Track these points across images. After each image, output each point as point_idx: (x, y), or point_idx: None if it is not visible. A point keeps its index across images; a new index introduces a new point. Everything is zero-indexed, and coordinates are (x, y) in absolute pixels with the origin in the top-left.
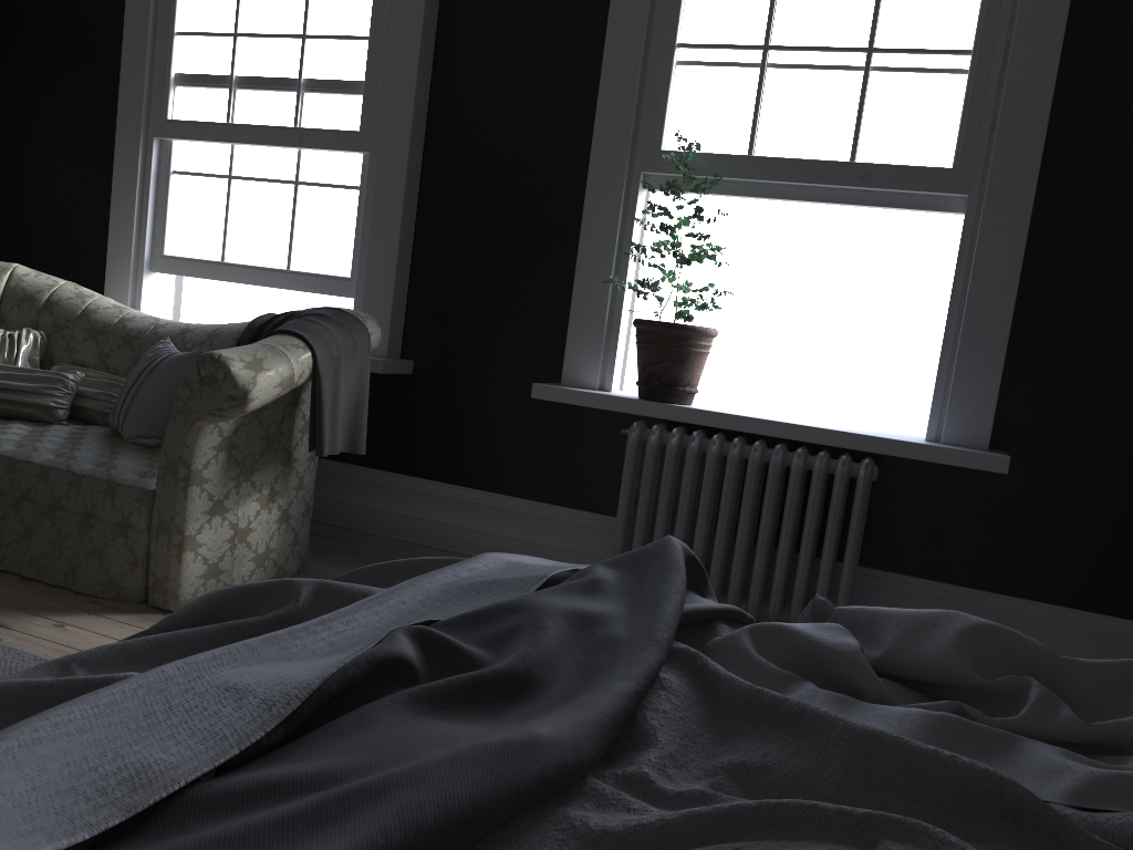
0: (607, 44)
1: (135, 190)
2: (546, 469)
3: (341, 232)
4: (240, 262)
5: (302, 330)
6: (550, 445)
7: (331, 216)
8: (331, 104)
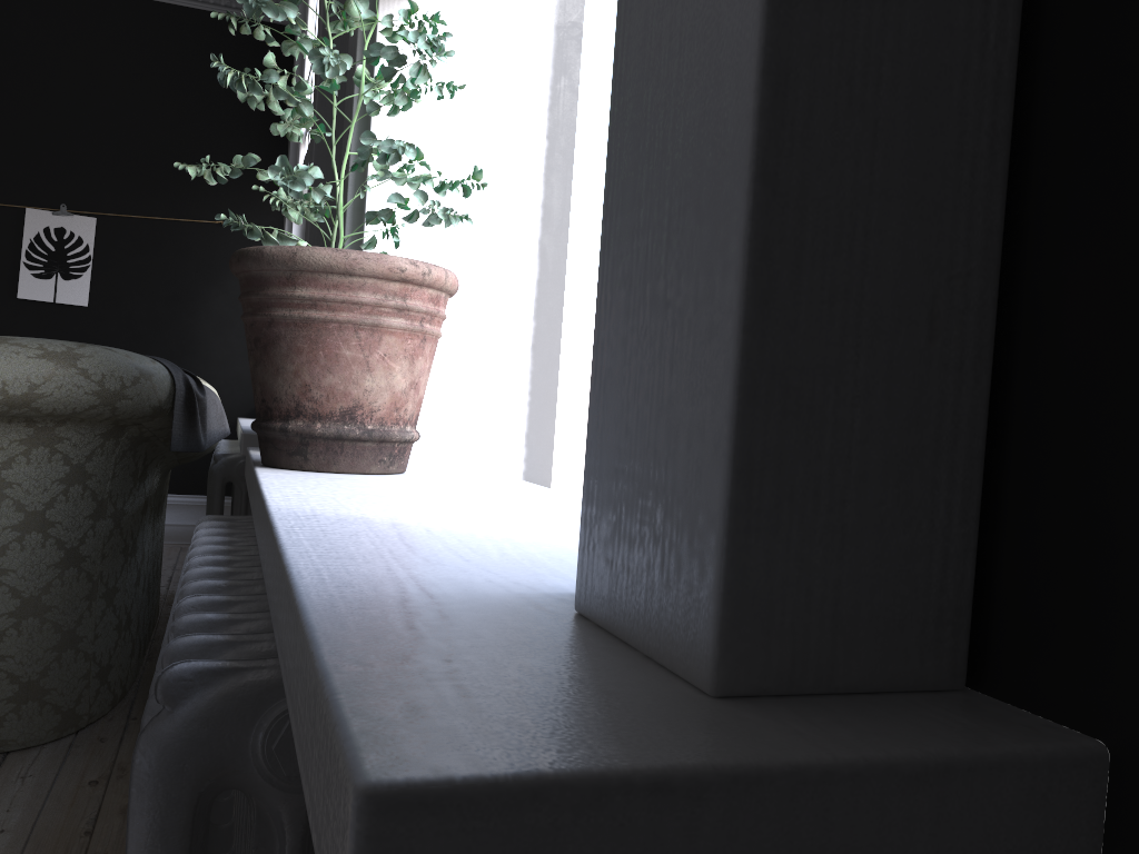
0: None
1: None
2: None
3: None
4: None
5: None
6: None
7: None
8: None
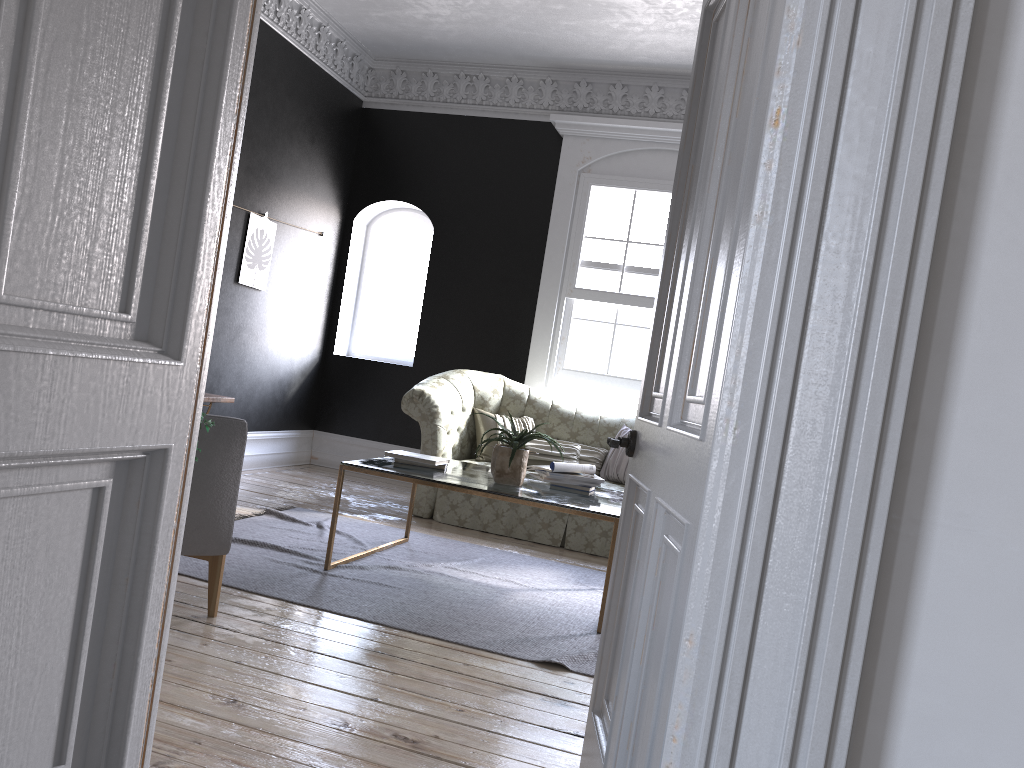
0: None
1: (551, 328)
2: None
3: None
4: (620, 375)
5: None
6: None
7: None
8: None
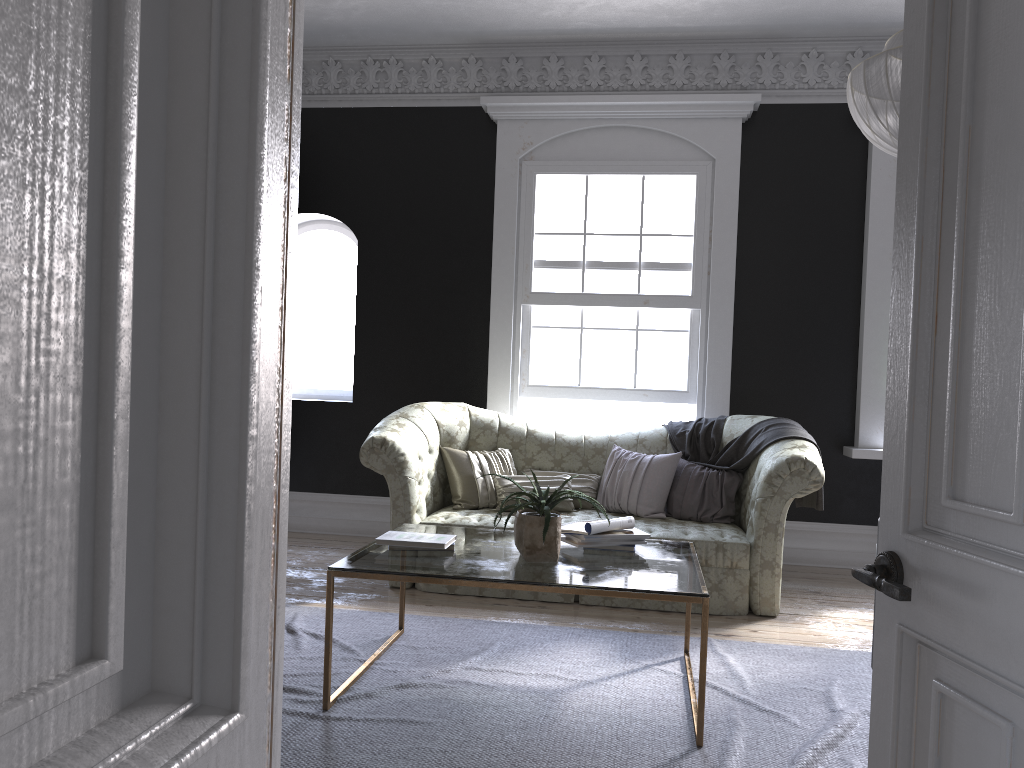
0: (870, 239)
1: (510, 342)
2: (841, 502)
3: (675, 361)
4: (593, 385)
5: (801, 435)
6: (842, 486)
7: (666, 350)
8: (665, 278)
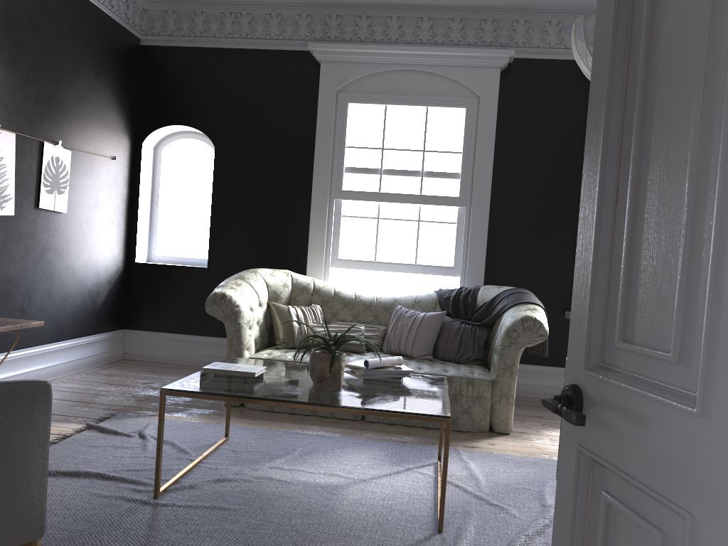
0: None
1: (325, 226)
2: (562, 352)
3: (445, 244)
4: (385, 261)
5: (533, 301)
6: (563, 340)
7: (439, 237)
8: (440, 183)
